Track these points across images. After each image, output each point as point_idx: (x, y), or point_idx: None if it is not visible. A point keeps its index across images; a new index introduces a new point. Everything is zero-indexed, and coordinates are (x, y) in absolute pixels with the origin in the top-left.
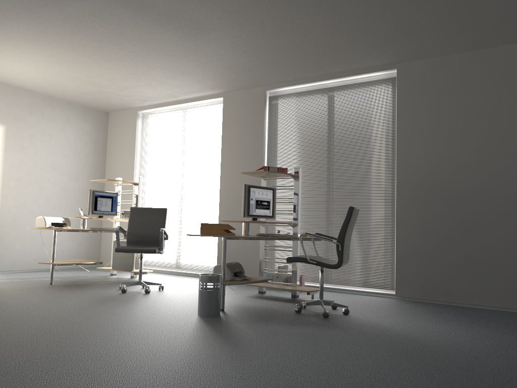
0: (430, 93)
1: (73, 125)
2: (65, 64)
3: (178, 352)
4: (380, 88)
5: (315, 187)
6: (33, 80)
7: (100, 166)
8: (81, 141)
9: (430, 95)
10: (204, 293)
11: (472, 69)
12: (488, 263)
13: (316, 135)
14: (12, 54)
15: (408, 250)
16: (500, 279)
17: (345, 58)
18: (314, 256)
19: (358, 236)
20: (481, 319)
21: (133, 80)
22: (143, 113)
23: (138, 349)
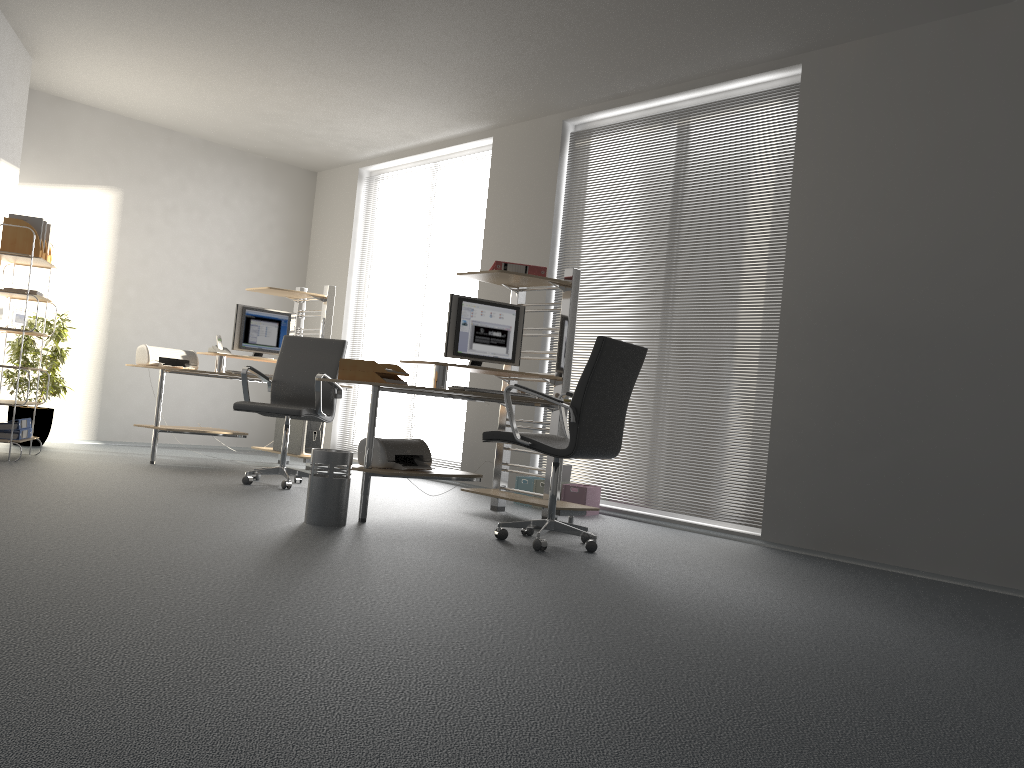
0: (864, 114)
1: (248, 193)
2: (197, 78)
3: (155, 556)
4: (770, 107)
5: (637, 313)
6: (163, 110)
7: (295, 271)
8: (260, 222)
9: (863, 119)
10: (314, 483)
11: (953, 58)
12: (947, 483)
13: (647, 209)
14: (106, 61)
15: (793, 447)
16: (969, 518)
17: (686, 45)
18: (551, 436)
19: (706, 414)
20: (876, 590)
21: (321, 105)
22: (370, 172)
23: (100, 545)
